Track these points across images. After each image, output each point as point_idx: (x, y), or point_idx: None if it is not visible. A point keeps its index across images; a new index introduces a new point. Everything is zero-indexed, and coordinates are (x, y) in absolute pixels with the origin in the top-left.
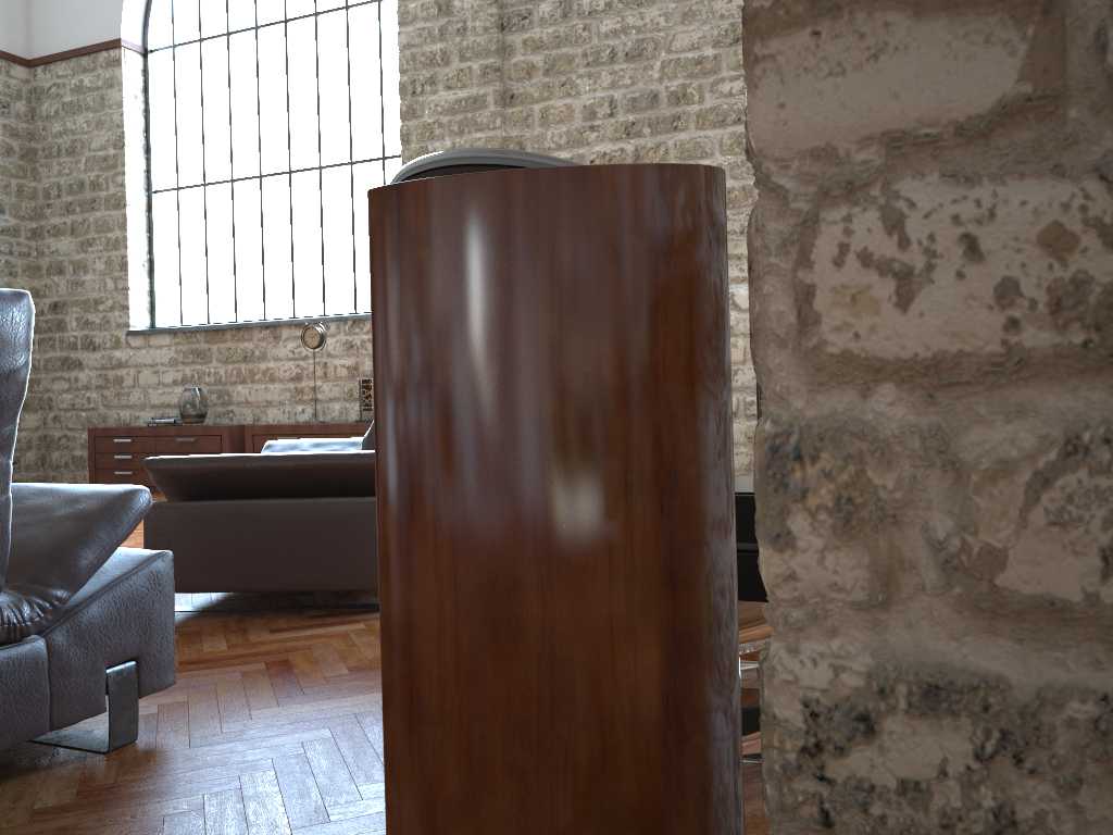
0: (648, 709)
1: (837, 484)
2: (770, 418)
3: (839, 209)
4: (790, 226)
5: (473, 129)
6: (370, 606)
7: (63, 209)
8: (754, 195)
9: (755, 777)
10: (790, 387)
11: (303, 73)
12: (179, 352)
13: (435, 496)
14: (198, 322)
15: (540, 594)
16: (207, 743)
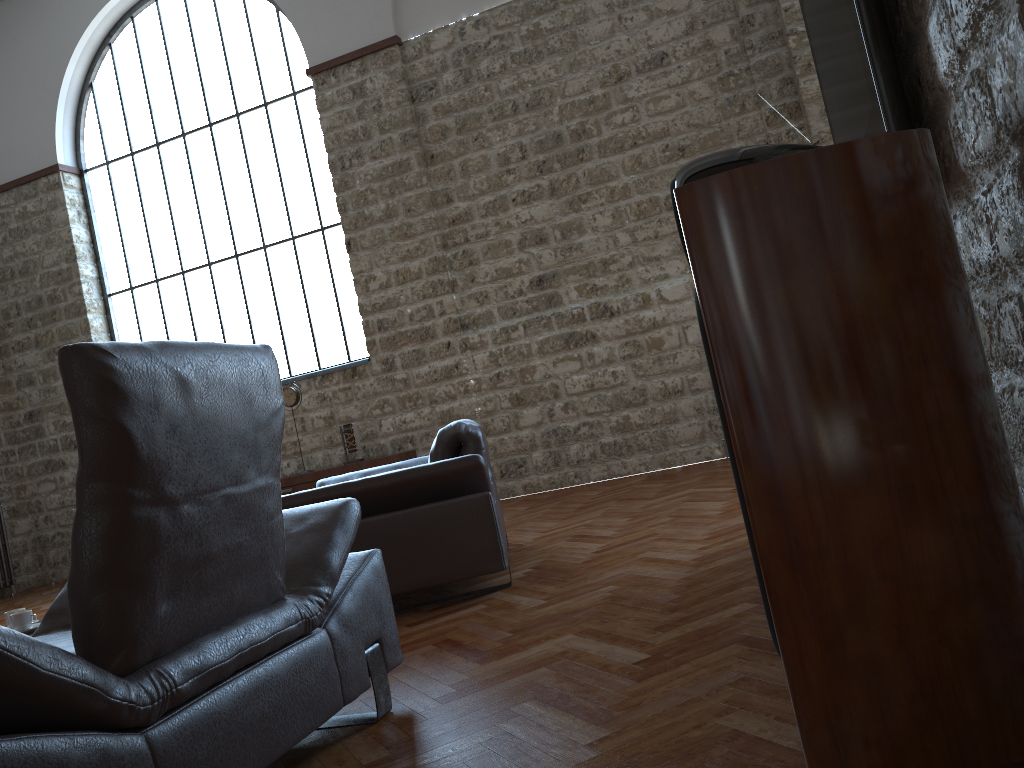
0: (971, 510)
1: None
2: None
3: None
4: None
5: (403, 190)
6: (472, 593)
7: (25, 325)
8: (661, 204)
9: None
10: None
11: (234, 167)
12: None
13: (782, 393)
14: None
15: (879, 444)
16: (453, 698)
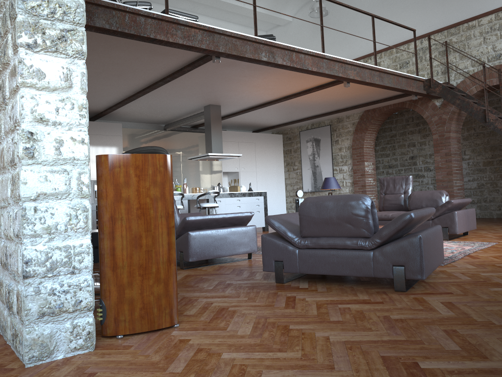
0: None
1: None
2: None
3: None
4: None
5: None
6: (288, 279)
7: None
8: None
9: None
10: None
11: None
12: None
13: None
14: None
15: None
16: None
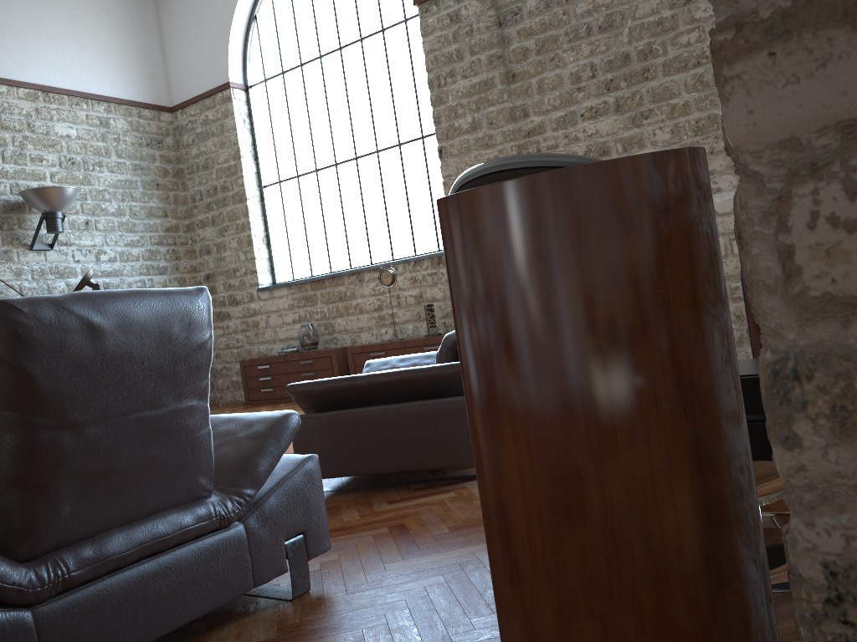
0: (693, 564)
1: (831, 396)
2: (769, 348)
3: (807, 184)
4: (768, 202)
5: (487, 105)
6: (456, 478)
7: (205, 208)
8: (718, 121)
9: (781, 601)
10: (783, 323)
11: (357, 84)
12: (294, 299)
13: (511, 416)
14: (304, 276)
15: (599, 483)
16: (358, 590)
